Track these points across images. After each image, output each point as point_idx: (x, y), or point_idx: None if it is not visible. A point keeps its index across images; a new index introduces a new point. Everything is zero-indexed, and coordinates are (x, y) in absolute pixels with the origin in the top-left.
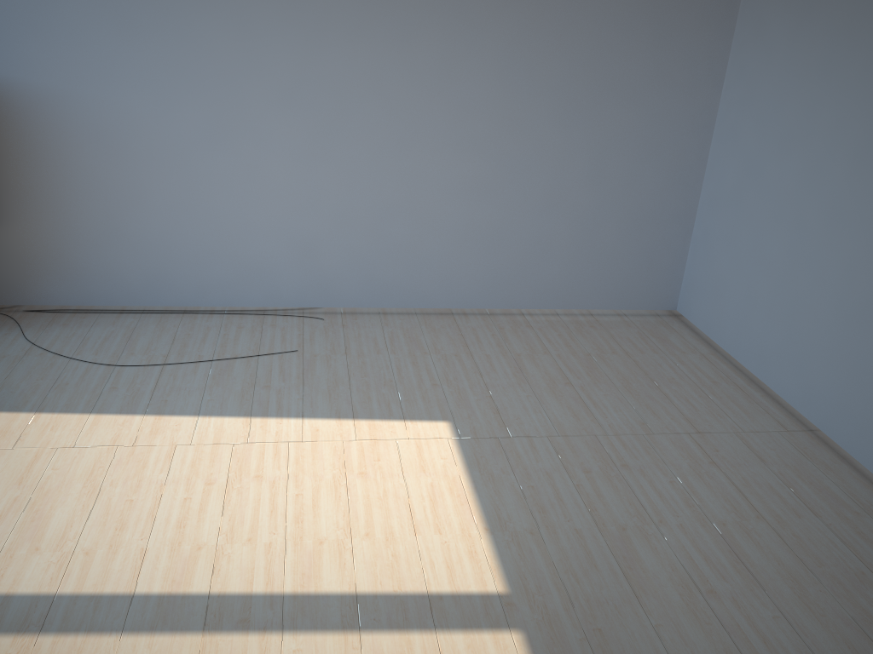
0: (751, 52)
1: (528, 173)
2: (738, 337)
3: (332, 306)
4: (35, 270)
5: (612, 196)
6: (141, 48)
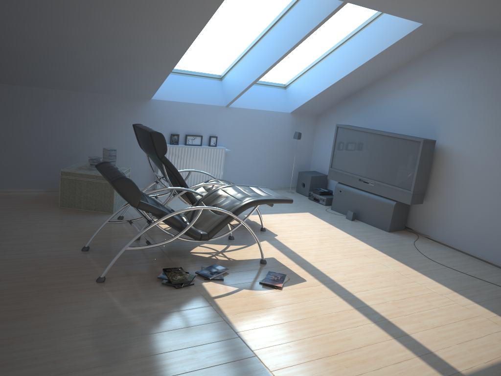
0: None
1: None
2: None
3: None
4: (434, 221)
5: None
6: None
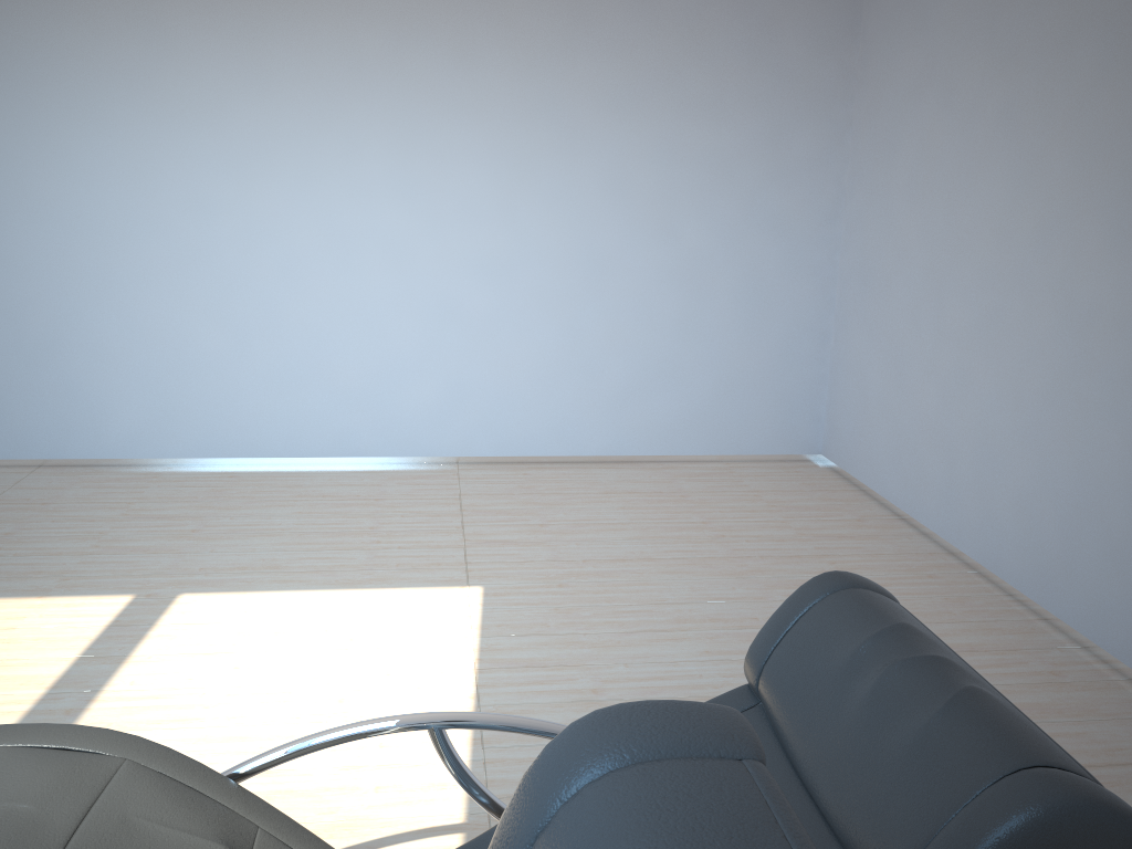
0: None
1: None
2: None
3: None
4: None
5: None
6: None
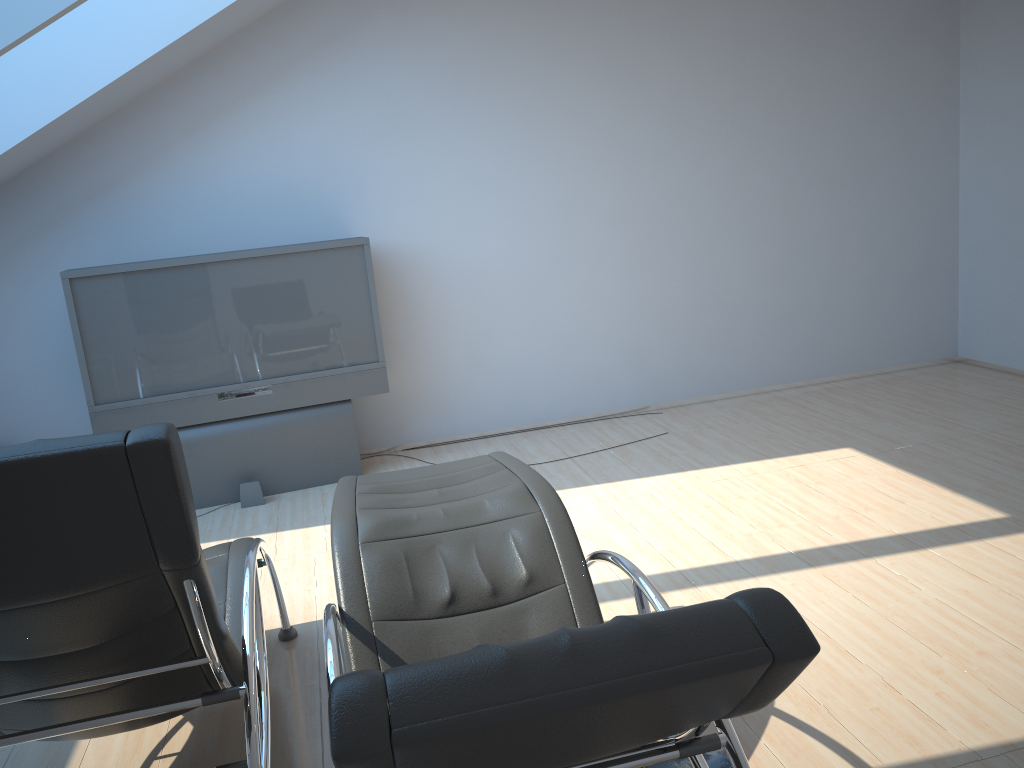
0: (984, 117)
1: (813, 252)
2: None
3: (662, 401)
4: (411, 409)
5: (885, 261)
6: (494, 199)
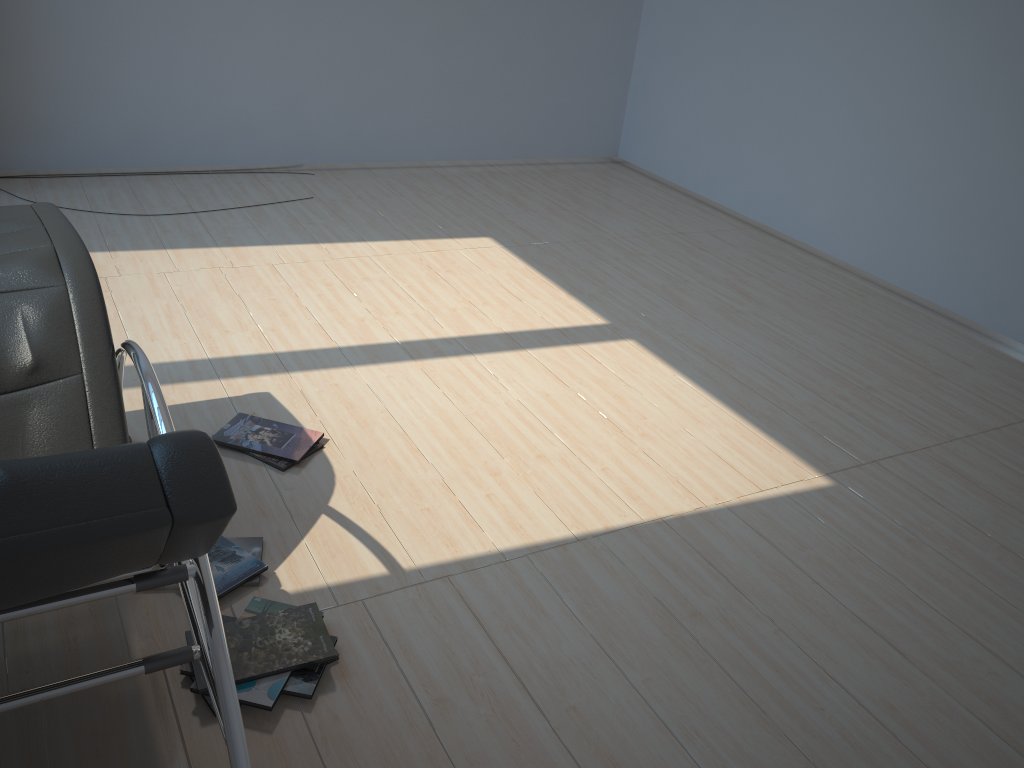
0: None
1: (495, 22)
2: (684, 167)
3: (317, 162)
4: (2, 129)
5: (566, 46)
6: None
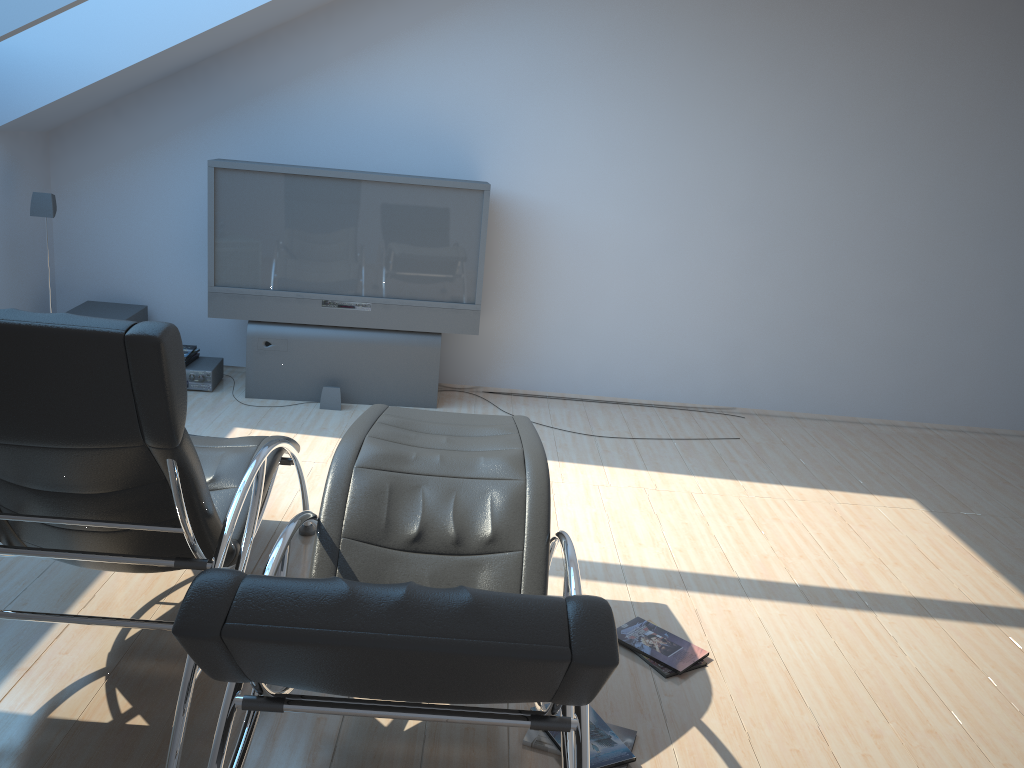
0: None
1: (946, 292)
2: None
3: (748, 407)
4: (500, 356)
5: None
6: (625, 171)
